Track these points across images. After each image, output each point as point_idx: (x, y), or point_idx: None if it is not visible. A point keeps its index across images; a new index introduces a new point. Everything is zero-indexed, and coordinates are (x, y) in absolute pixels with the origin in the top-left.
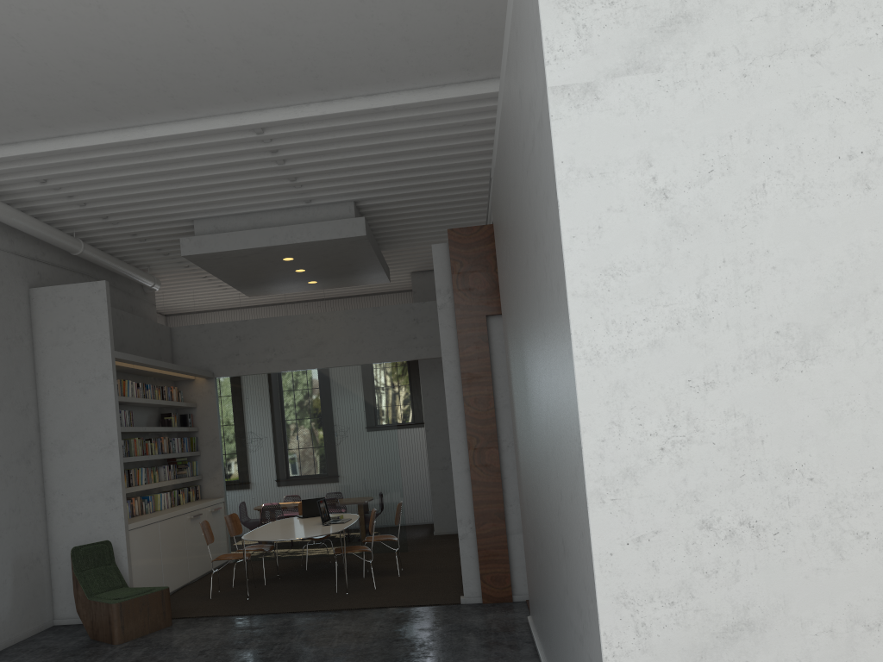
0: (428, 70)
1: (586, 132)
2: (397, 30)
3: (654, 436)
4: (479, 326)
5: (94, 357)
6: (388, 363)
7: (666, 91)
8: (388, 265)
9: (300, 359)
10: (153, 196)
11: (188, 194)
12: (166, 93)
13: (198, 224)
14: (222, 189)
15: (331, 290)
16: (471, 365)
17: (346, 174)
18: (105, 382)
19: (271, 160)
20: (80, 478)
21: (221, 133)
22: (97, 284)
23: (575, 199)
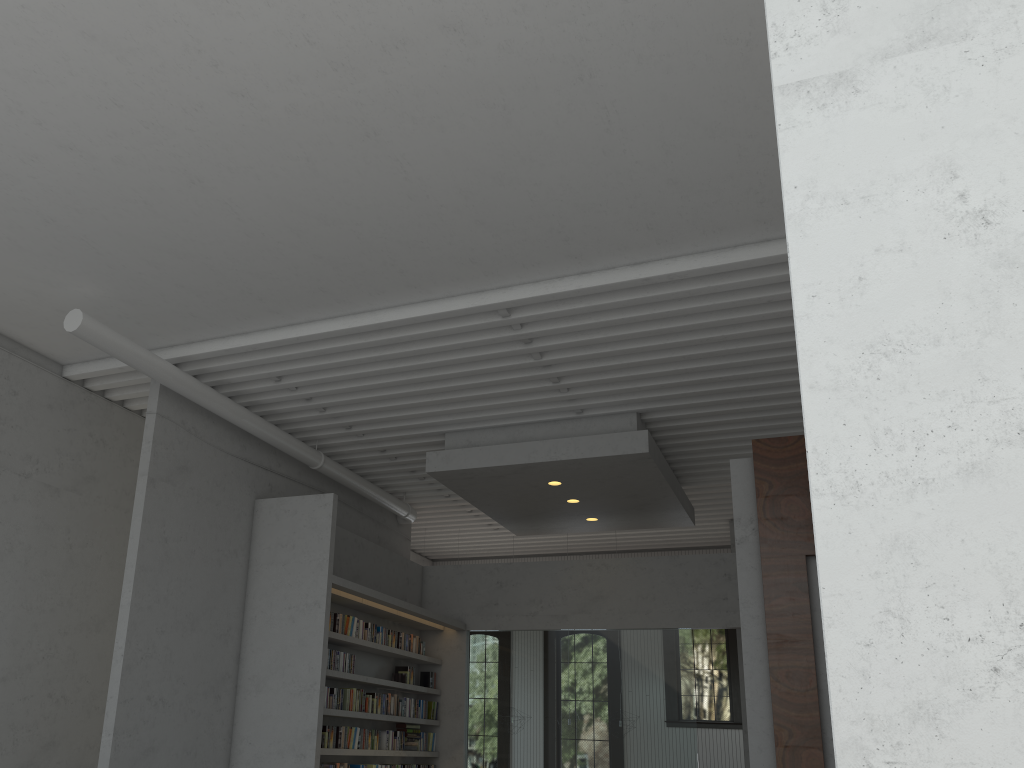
0: (710, 225)
1: (838, 140)
2: (659, 170)
3: (978, 643)
4: (794, 569)
5: (309, 580)
6: (687, 629)
7: (980, 65)
8: (697, 507)
9: (572, 615)
10: (396, 401)
11: (434, 398)
12: (394, 267)
13: (450, 438)
14: (473, 392)
15: (627, 540)
16: (781, 624)
17: (621, 374)
18: (316, 610)
19: (524, 353)
20: (272, 725)
21: (459, 315)
22: (324, 496)
23: (817, 239)
